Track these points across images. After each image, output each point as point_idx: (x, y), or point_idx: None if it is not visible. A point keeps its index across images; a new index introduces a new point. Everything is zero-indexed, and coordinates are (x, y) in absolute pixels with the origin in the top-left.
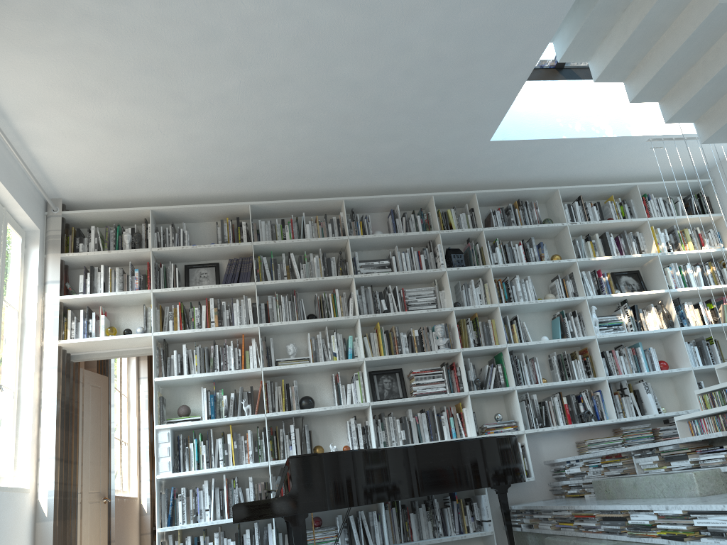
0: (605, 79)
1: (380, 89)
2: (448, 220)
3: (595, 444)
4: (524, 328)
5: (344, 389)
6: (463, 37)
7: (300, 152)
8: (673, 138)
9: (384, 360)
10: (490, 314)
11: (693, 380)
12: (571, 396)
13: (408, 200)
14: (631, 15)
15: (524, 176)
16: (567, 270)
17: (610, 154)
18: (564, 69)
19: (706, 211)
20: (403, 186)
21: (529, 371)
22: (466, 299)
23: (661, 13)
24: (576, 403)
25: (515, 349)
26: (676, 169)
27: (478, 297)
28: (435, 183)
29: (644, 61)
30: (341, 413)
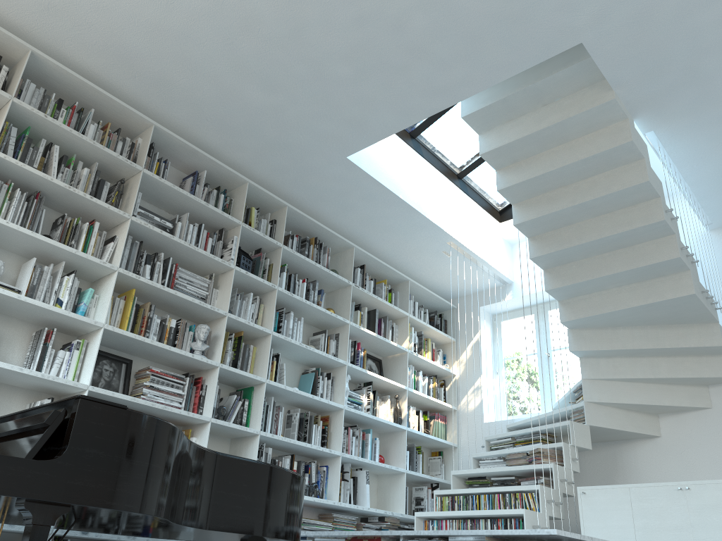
0: (489, 158)
1: (318, 16)
2: (249, 218)
3: (308, 525)
4: (282, 370)
5: (53, 356)
6: (440, 22)
7: (158, 29)
8: (464, 252)
9: (127, 338)
10: (251, 340)
11: (403, 483)
12: (302, 463)
13: (219, 172)
14: (551, 112)
15: (334, 217)
16: (332, 330)
17: (414, 238)
18: (415, 140)
19: (443, 331)
20: (221, 154)
21: (273, 420)
22: (238, 311)
23: (578, 124)
24: (304, 473)
25: (266, 389)
26: (437, 284)
27: (251, 315)
28: (254, 172)
29: (529, 160)
30: (27, 388)
